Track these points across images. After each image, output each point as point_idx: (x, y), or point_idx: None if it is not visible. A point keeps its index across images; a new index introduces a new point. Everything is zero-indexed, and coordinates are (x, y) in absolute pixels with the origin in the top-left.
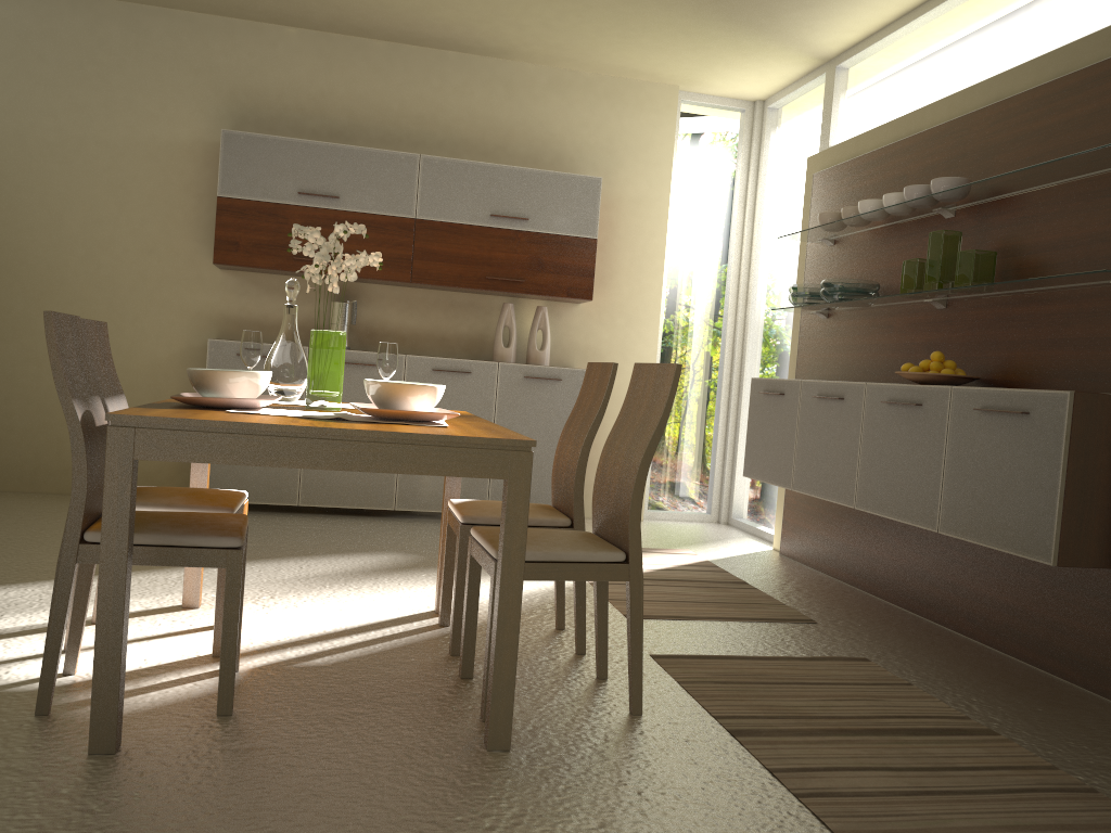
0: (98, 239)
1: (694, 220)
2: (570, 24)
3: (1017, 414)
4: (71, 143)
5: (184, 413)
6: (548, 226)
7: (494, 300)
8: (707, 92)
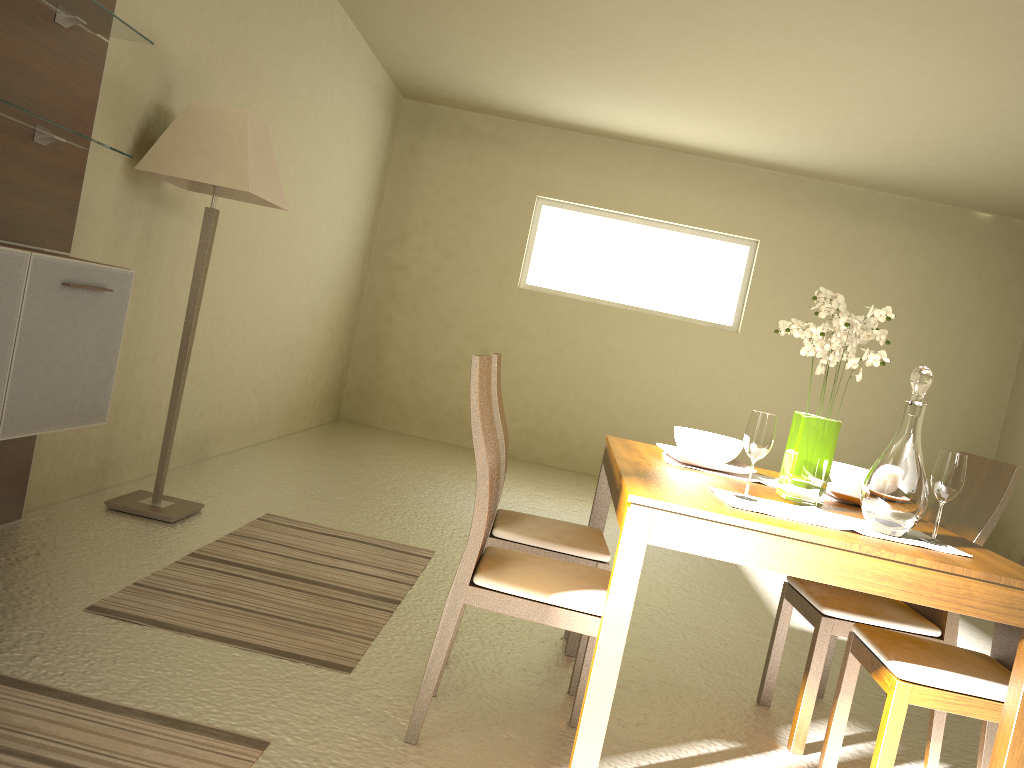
0: None
1: None
2: None
3: (96, 290)
4: None
5: None
6: None
7: None
8: None
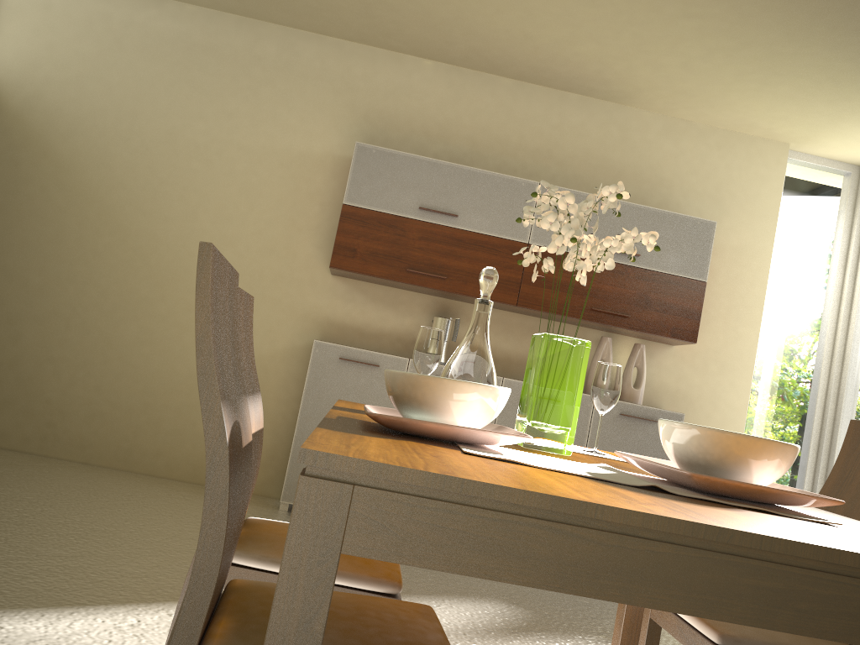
0: (225, 235)
1: (792, 275)
2: (712, 65)
3: None
4: (215, 146)
5: (421, 455)
6: (658, 264)
7: (588, 333)
8: (816, 153)
